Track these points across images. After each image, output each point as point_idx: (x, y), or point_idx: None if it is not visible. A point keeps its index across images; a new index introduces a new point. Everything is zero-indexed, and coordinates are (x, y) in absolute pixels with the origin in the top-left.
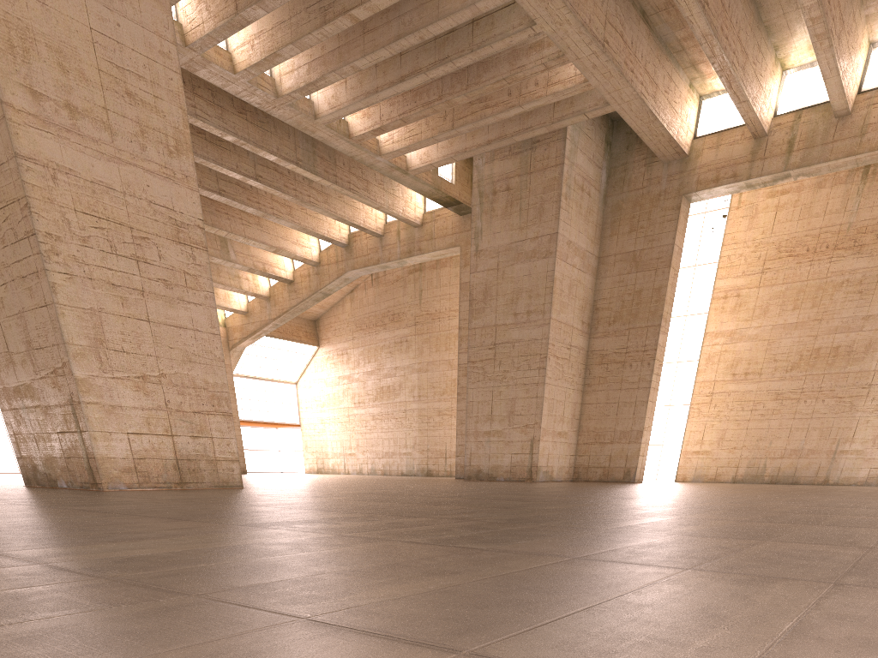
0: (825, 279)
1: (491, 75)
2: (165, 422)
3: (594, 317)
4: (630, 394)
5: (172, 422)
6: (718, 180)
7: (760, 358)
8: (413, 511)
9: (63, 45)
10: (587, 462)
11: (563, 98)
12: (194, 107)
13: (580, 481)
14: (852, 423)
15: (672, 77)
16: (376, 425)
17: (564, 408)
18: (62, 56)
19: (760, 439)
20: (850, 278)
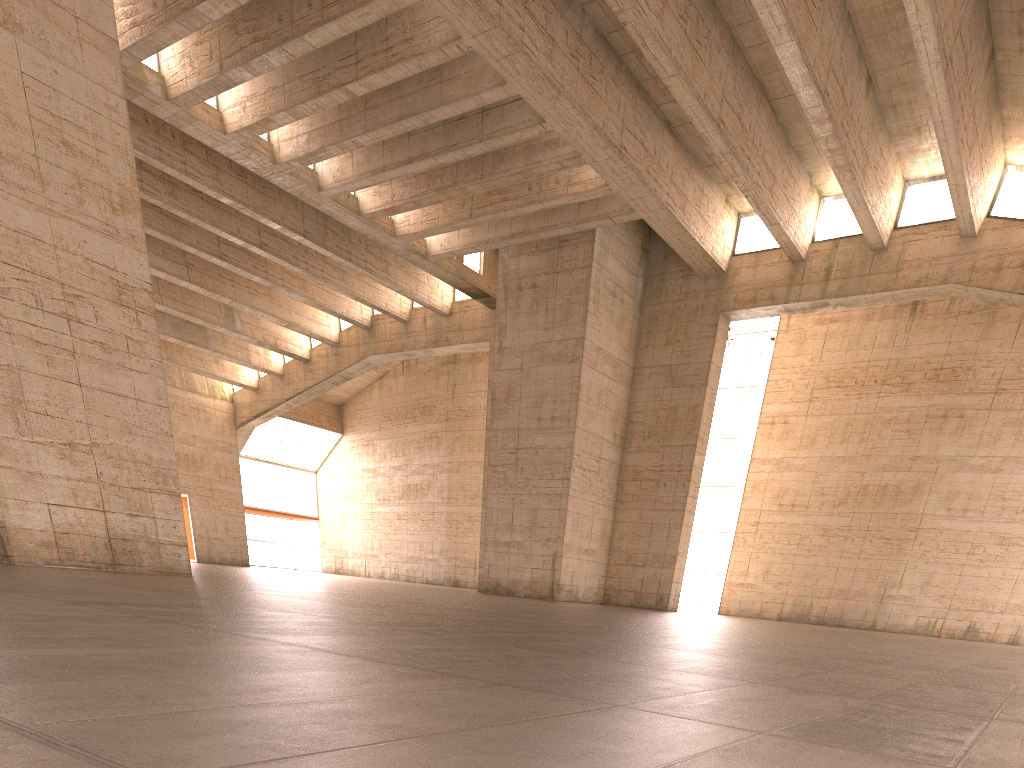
0: (873, 414)
1: (506, 168)
2: (95, 496)
3: (628, 430)
4: (664, 515)
5: (105, 497)
6: (756, 301)
7: (808, 490)
8: (307, 608)
9: None
10: (618, 584)
11: (585, 199)
12: (184, 164)
13: (611, 604)
14: (900, 567)
15: (704, 191)
16: (402, 526)
17: (592, 524)
18: None
19: (807, 576)
20: (898, 416)
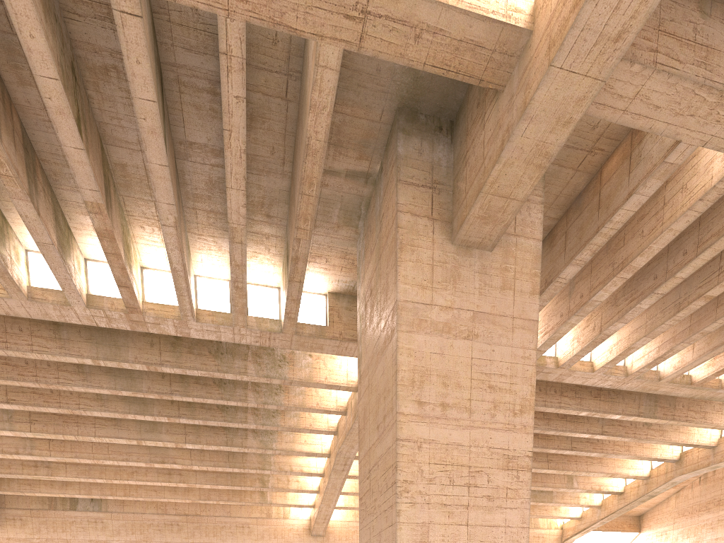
0: None
1: None
2: None
3: None
4: None
5: None
6: None
7: None
8: None
9: (449, 372)
10: None
11: None
12: (559, 403)
13: None
14: None
15: None
16: None
17: None
18: (446, 378)
19: None
20: None
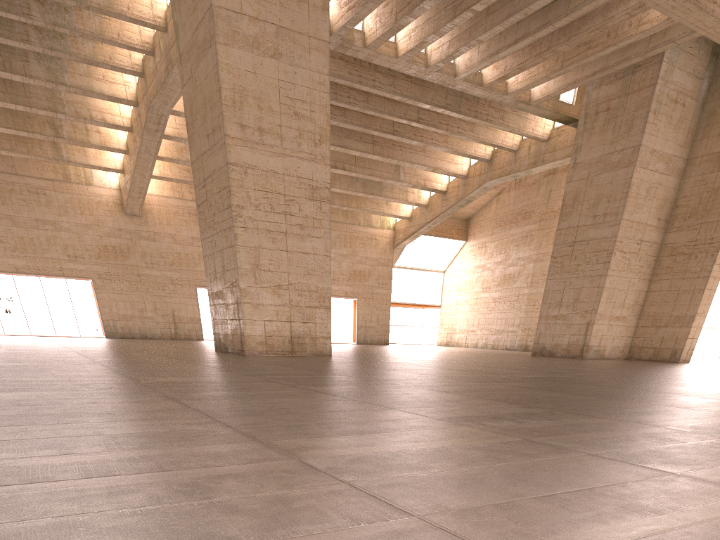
0: None
1: (587, 27)
2: (287, 313)
3: (673, 213)
4: (690, 283)
5: (292, 313)
6: None
7: None
8: (358, 373)
9: (262, 94)
10: (642, 343)
11: (651, 33)
12: (373, 81)
13: (633, 359)
14: None
15: None
16: (495, 307)
17: (626, 295)
18: (260, 100)
19: None
20: None
